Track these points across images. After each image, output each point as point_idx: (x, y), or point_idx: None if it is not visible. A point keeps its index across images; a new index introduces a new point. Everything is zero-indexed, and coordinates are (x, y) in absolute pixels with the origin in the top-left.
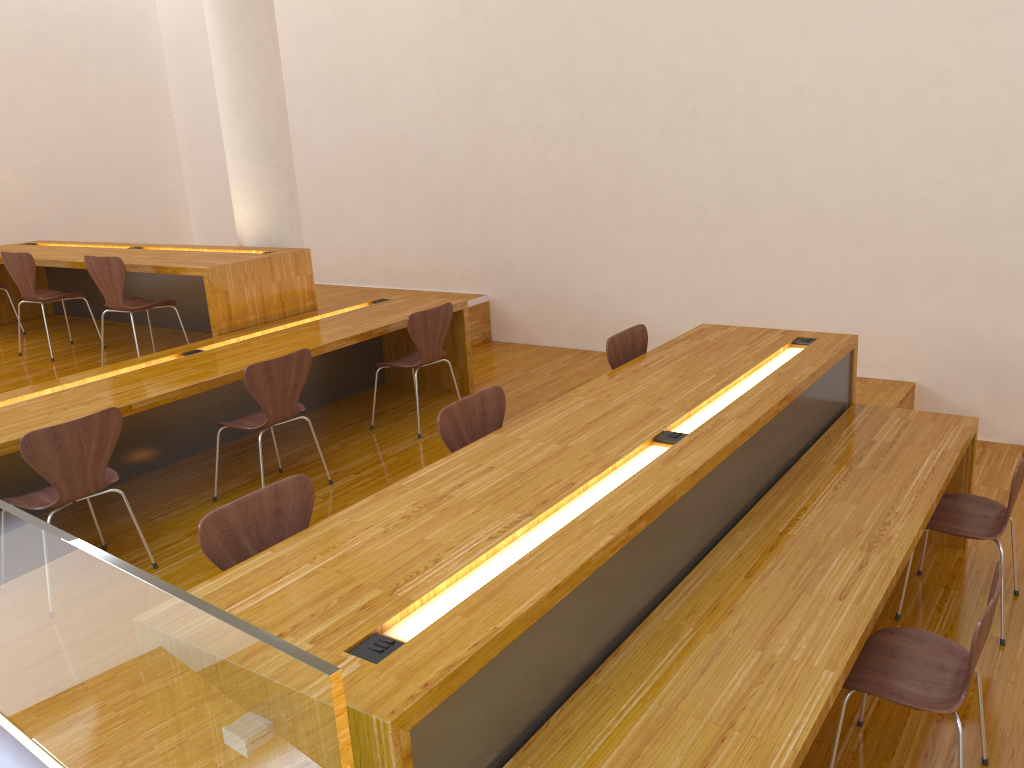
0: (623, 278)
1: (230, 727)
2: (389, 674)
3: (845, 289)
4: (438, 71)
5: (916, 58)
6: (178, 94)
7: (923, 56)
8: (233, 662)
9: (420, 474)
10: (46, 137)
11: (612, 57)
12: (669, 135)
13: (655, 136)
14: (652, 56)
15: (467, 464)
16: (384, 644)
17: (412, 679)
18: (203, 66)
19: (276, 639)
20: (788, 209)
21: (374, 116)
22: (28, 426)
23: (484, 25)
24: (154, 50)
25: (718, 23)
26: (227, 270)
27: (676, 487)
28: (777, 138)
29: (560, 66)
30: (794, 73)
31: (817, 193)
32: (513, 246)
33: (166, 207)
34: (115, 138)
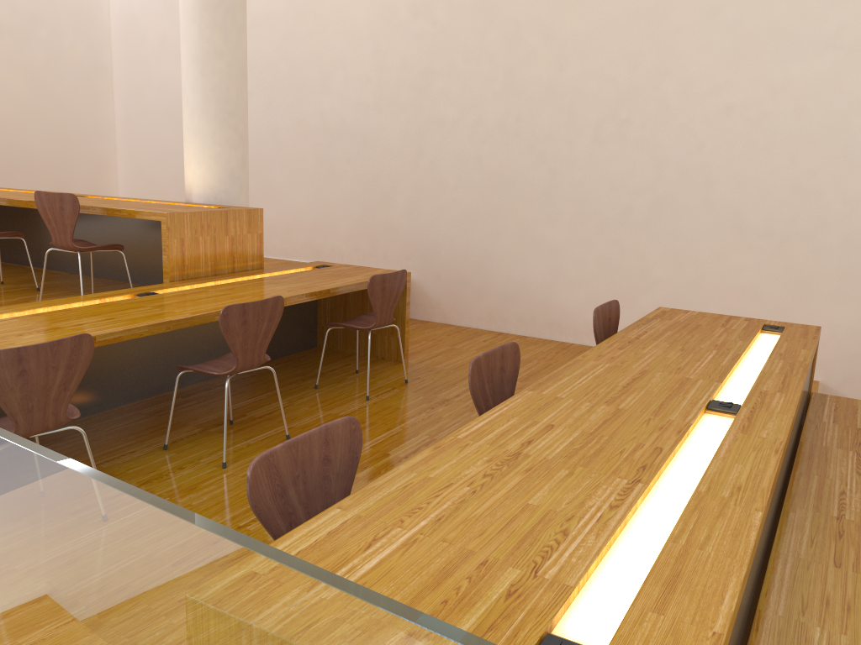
0: (544, 268)
1: None
2: None
3: (758, 291)
4: (382, 66)
5: (844, 87)
6: (121, 69)
7: (850, 85)
8: None
9: (472, 427)
10: None
11: (553, 65)
12: (601, 140)
13: (588, 140)
14: (592, 67)
15: (520, 420)
16: None
17: None
18: (149, 45)
19: None
20: (710, 215)
21: (314, 103)
22: None
23: (431, 27)
24: (102, 26)
25: (658, 42)
26: (185, 218)
27: (780, 459)
28: (705, 149)
29: (502, 70)
30: (727, 92)
31: (739, 202)
32: (439, 231)
33: (97, 171)
34: (56, 101)
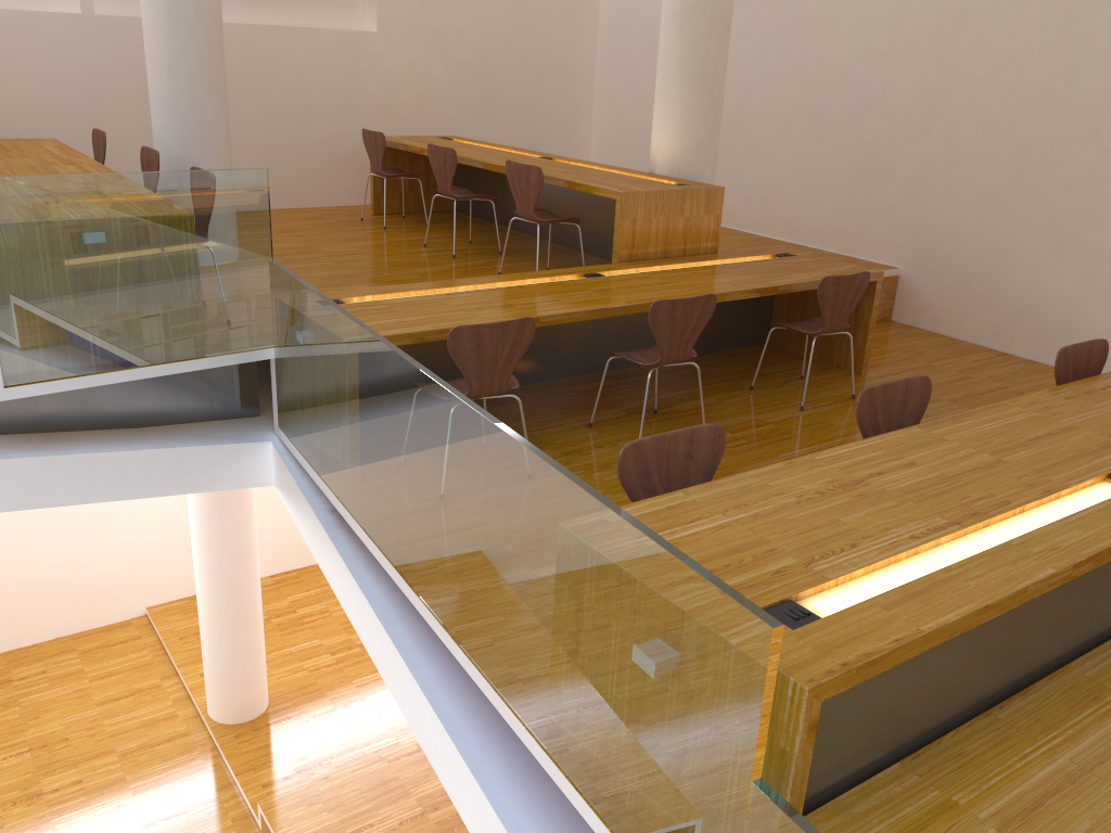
0: (1074, 278)
1: (643, 647)
2: (806, 643)
3: None
4: (903, 5)
5: None
6: (607, 1)
7: None
8: (665, 589)
9: (833, 452)
10: (477, 32)
11: None
12: None
13: None
14: None
15: (885, 453)
16: (799, 613)
17: (830, 655)
18: None
19: (717, 580)
20: None
21: (815, 48)
22: (449, 319)
23: None
24: None
25: None
26: (640, 197)
27: None
28: None
29: (1059, 14)
30: None
31: None
32: (944, 218)
33: (571, 118)
34: (538, 41)
